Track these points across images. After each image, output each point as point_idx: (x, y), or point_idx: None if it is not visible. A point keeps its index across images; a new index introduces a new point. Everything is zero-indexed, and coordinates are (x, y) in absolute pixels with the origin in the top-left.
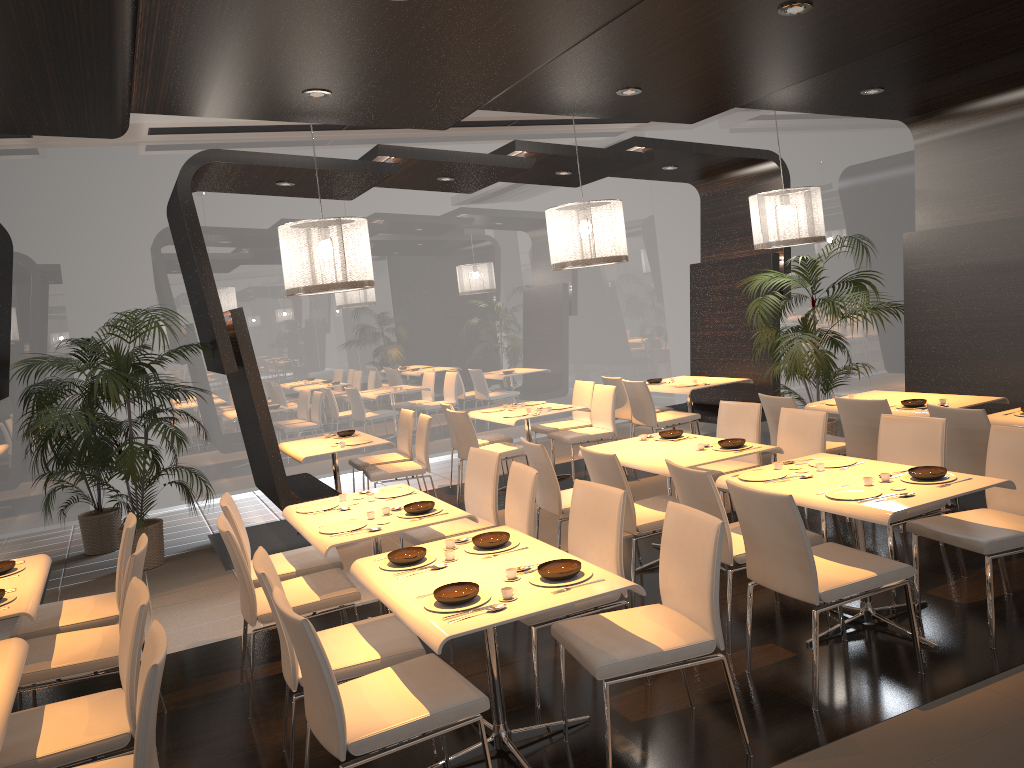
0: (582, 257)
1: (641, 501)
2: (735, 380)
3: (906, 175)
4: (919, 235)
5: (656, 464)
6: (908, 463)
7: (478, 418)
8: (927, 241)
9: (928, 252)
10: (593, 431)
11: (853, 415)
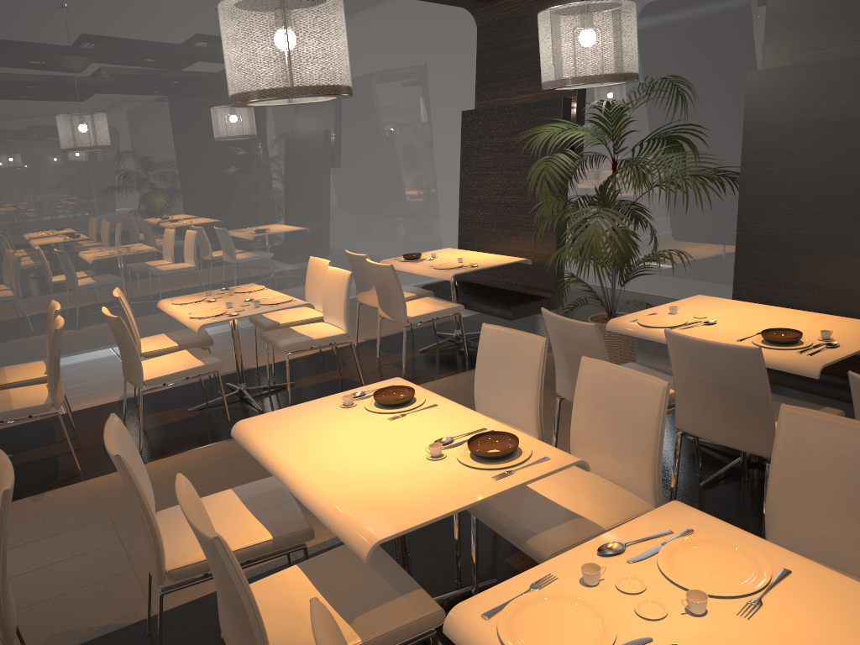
0: (271, 85)
1: (315, 563)
2: (510, 260)
3: (732, 3)
4: (772, 74)
5: (337, 510)
6: (840, 516)
7: (166, 312)
8: (783, 83)
9: (784, 99)
10: (321, 332)
11: (696, 364)
